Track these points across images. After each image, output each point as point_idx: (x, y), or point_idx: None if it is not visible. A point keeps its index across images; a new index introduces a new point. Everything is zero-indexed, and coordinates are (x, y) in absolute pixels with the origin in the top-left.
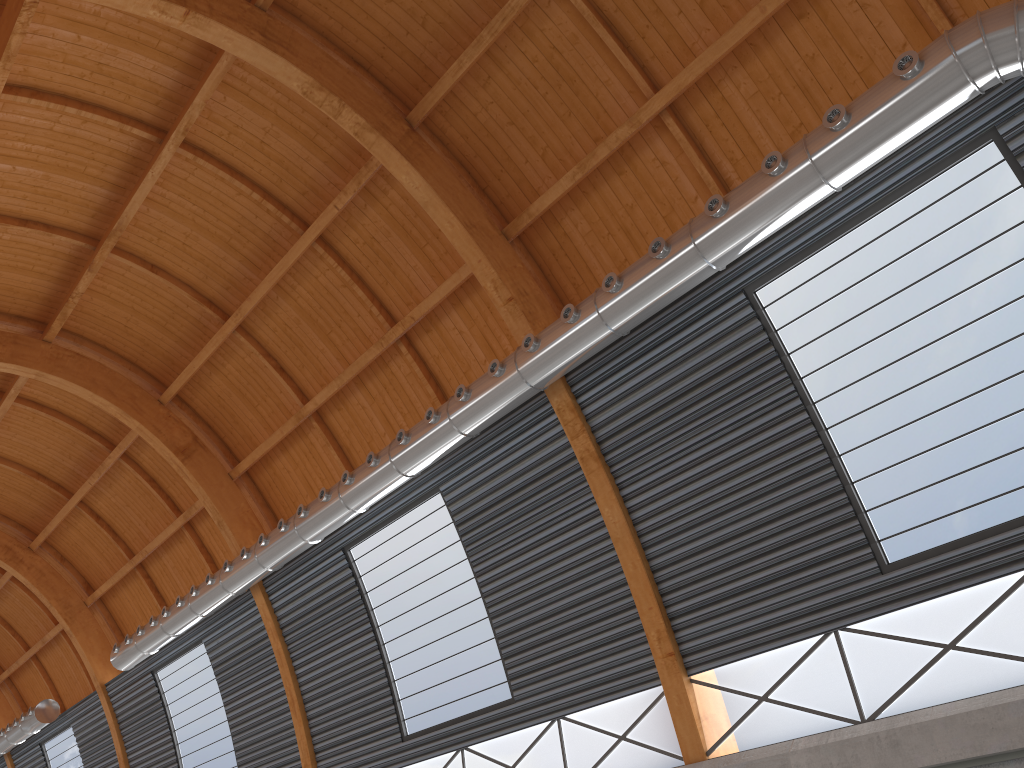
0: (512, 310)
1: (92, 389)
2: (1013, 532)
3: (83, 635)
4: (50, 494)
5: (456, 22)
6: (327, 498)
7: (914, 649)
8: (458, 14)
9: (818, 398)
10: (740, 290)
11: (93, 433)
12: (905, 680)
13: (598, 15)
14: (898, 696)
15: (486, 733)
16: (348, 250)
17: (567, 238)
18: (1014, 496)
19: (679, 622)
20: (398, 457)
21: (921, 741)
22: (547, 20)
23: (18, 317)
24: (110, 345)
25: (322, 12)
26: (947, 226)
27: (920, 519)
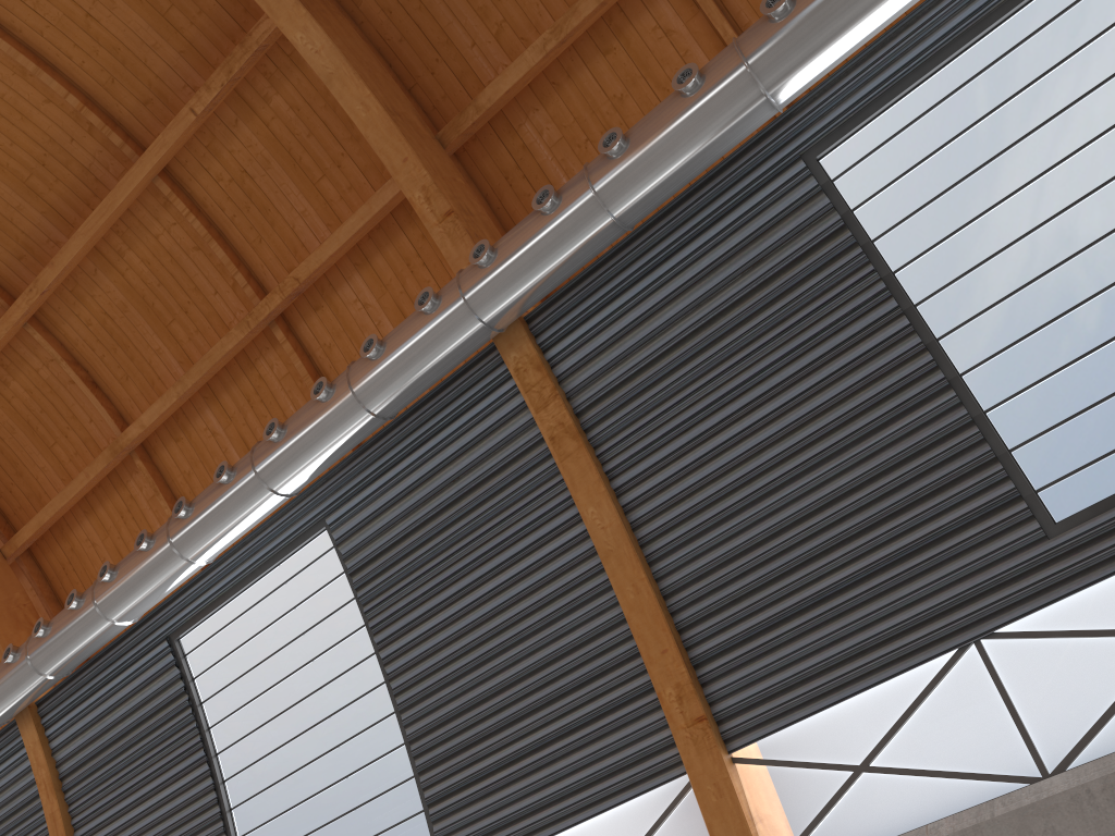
0: (451, 229)
1: None
2: None
3: None
4: None
5: None
6: (149, 544)
7: None
8: None
9: (921, 298)
10: (798, 157)
11: None
12: (1111, 698)
13: None
14: (1104, 725)
15: None
16: (207, 192)
17: (527, 152)
18: None
19: (711, 669)
20: (266, 461)
21: None
22: None
23: None
24: None
25: None
26: (1108, 24)
27: (1101, 448)
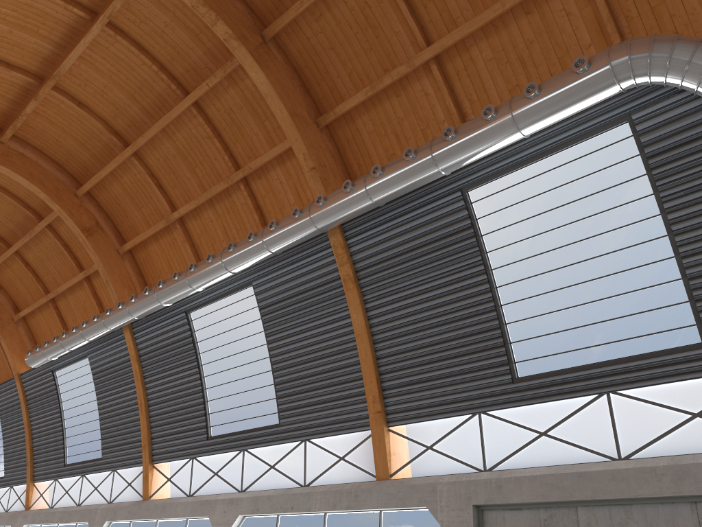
0: (313, 175)
1: (29, 180)
2: (593, 371)
3: (9, 340)
4: None
5: None
6: (178, 278)
7: (523, 432)
8: None
9: (495, 267)
10: (458, 189)
11: (28, 208)
12: (514, 450)
13: None
14: (508, 459)
15: (260, 443)
16: (213, 114)
17: (358, 132)
18: (598, 348)
19: (388, 393)
20: (227, 259)
21: (514, 488)
22: None
23: None
24: (45, 151)
25: None
26: (591, 171)
27: (541, 353)
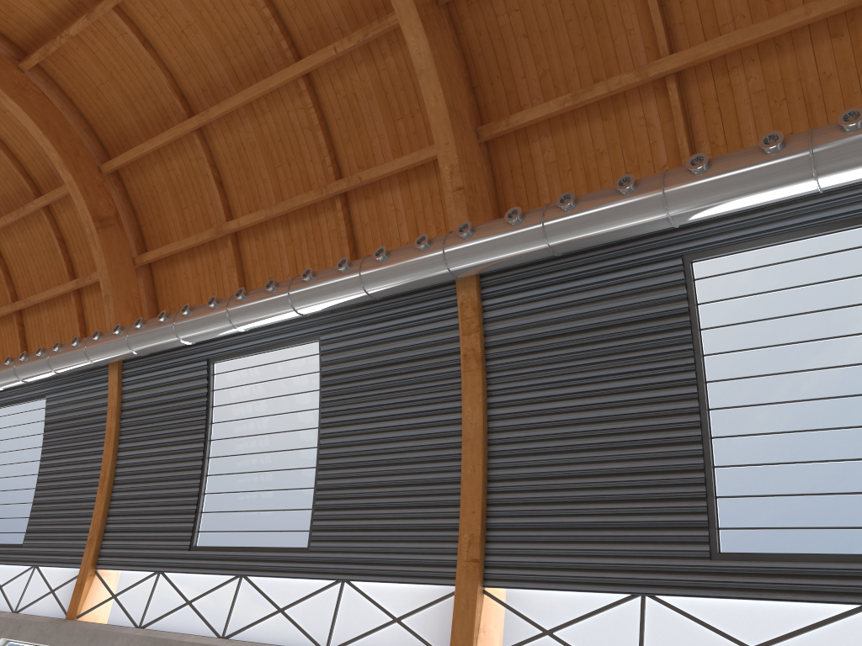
0: (458, 199)
1: (43, 129)
2: (857, 566)
3: None
4: None
5: None
6: (215, 306)
7: (715, 640)
8: None
9: (712, 379)
10: (679, 255)
11: (27, 176)
12: None
13: None
14: None
15: (270, 570)
16: (327, 97)
17: (530, 160)
18: None
19: (494, 535)
20: (296, 291)
21: None
22: None
23: (3, 37)
24: (76, 100)
25: None
26: None
27: (767, 522)
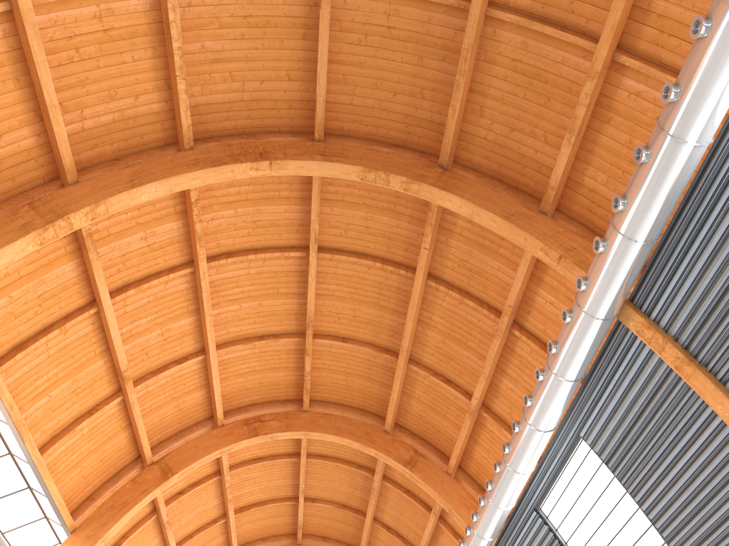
0: (565, 265)
1: (339, 434)
2: None
3: None
4: (356, 518)
5: (442, 83)
6: (499, 468)
7: None
8: (440, 77)
9: None
10: None
11: (361, 467)
12: None
13: (531, 17)
14: None
15: None
16: (451, 276)
17: (593, 192)
18: None
19: None
20: (531, 417)
21: None
22: (499, 44)
23: (286, 400)
24: (344, 402)
25: (359, 124)
26: None
27: None
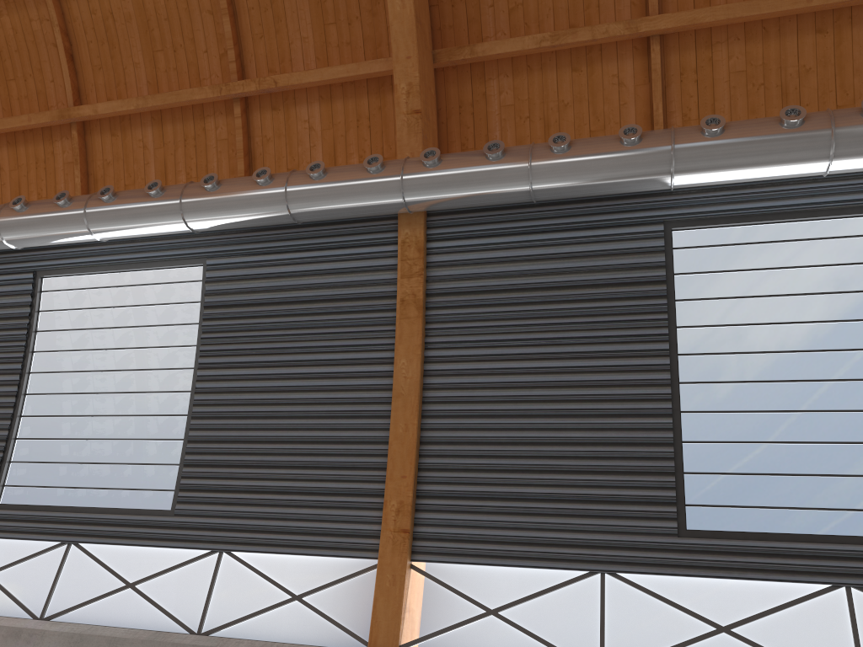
0: (412, 123)
1: None
2: (829, 546)
3: None
4: None
5: None
6: (65, 204)
7: (683, 619)
8: None
9: (683, 352)
10: (661, 221)
11: None
12: (663, 646)
13: None
14: None
15: (115, 536)
16: None
17: (484, 99)
18: (837, 515)
19: (427, 503)
20: (193, 199)
21: None
22: None
23: None
24: None
25: None
26: None
27: (735, 501)
